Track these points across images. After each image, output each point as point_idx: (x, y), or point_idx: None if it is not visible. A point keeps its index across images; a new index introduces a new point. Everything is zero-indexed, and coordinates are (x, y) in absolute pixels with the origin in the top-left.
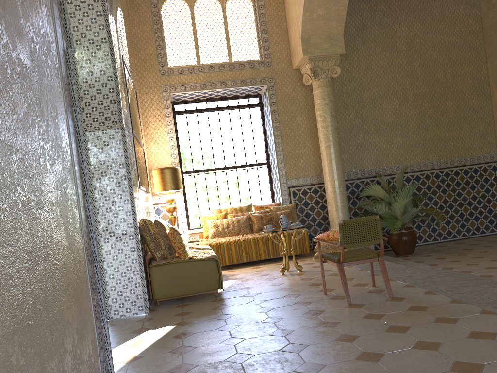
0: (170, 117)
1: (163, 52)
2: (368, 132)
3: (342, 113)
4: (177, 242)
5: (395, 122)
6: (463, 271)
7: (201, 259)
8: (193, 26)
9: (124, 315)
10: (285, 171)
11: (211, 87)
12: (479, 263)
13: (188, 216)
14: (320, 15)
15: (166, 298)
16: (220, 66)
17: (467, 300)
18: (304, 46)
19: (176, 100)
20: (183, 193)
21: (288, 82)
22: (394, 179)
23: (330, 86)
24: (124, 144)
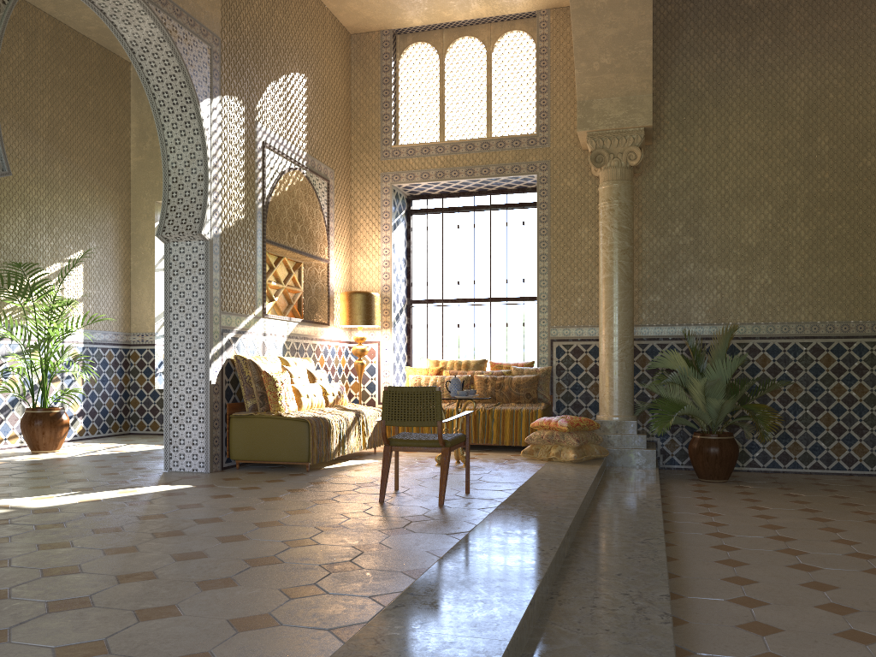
0: (387, 219)
1: (389, 125)
2: (706, 260)
3: (661, 224)
4: (268, 391)
5: (762, 245)
6: (710, 513)
7: (289, 418)
8: (440, 84)
9: (183, 469)
10: (548, 313)
11: (451, 176)
12: (768, 509)
13: (410, 366)
14: (606, 65)
15: (246, 461)
16: (468, 145)
17: (489, 523)
18: (580, 115)
19: (413, 193)
20: (407, 331)
21: (572, 171)
22: (745, 347)
23: (623, 180)
24: (206, 260)
